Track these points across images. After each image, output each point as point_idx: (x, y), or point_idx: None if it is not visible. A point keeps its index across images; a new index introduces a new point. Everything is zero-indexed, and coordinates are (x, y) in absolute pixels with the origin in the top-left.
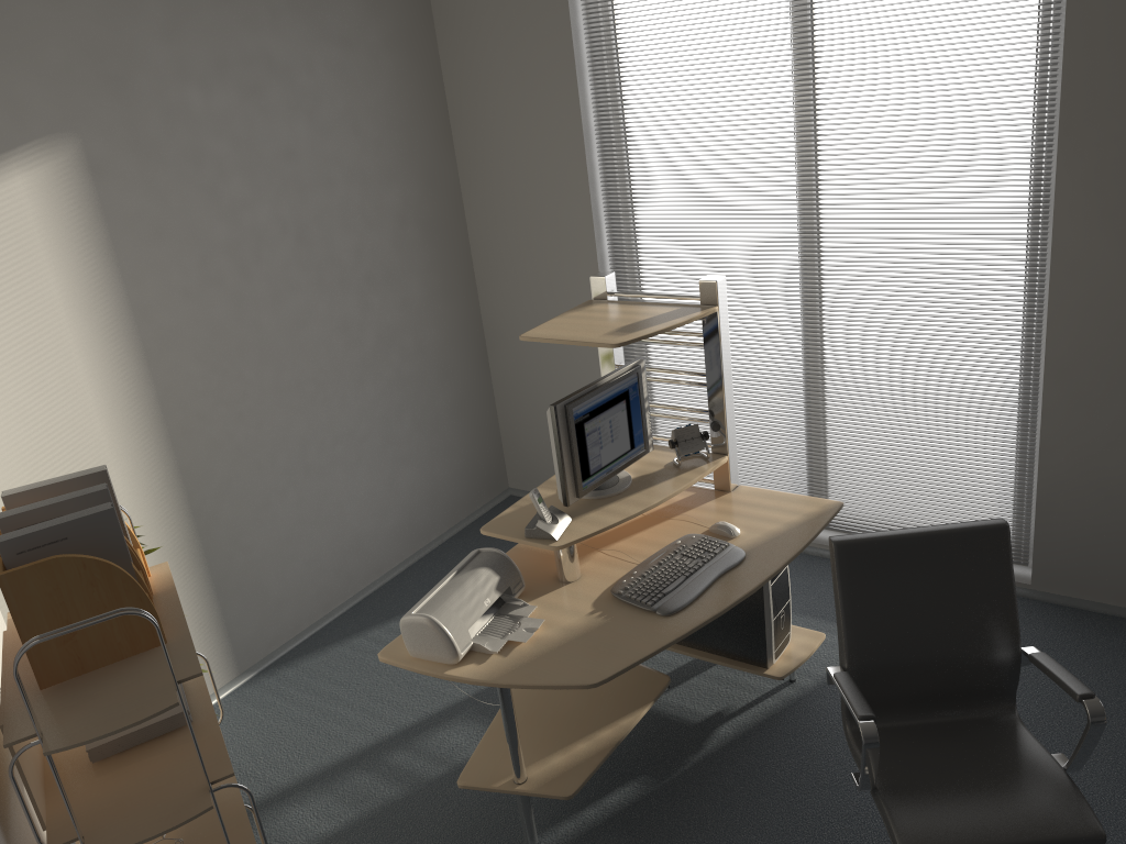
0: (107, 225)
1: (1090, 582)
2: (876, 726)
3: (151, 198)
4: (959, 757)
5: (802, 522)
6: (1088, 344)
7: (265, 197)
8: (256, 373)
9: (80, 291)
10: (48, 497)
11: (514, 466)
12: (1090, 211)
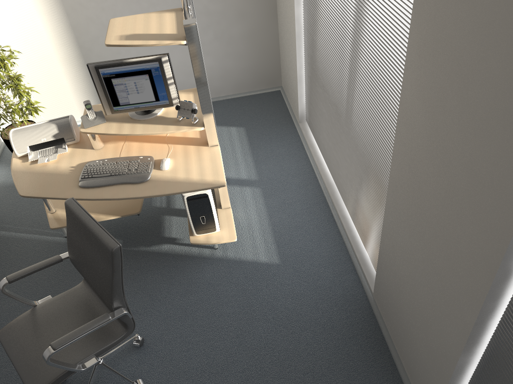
0: None
1: (387, 318)
2: (89, 288)
3: None
4: (72, 325)
5: (192, 182)
6: (403, 180)
7: None
8: None
9: None
10: None
11: (282, 76)
12: (417, 77)
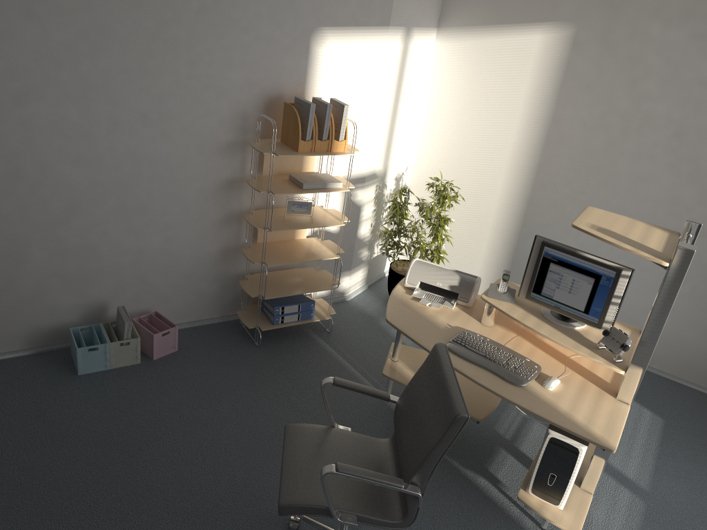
0: (564, 73)
1: None
2: (389, 449)
3: (595, 70)
4: None
5: (573, 421)
6: None
7: (667, 100)
8: (597, 186)
9: (534, 96)
10: (335, 105)
11: None
12: None
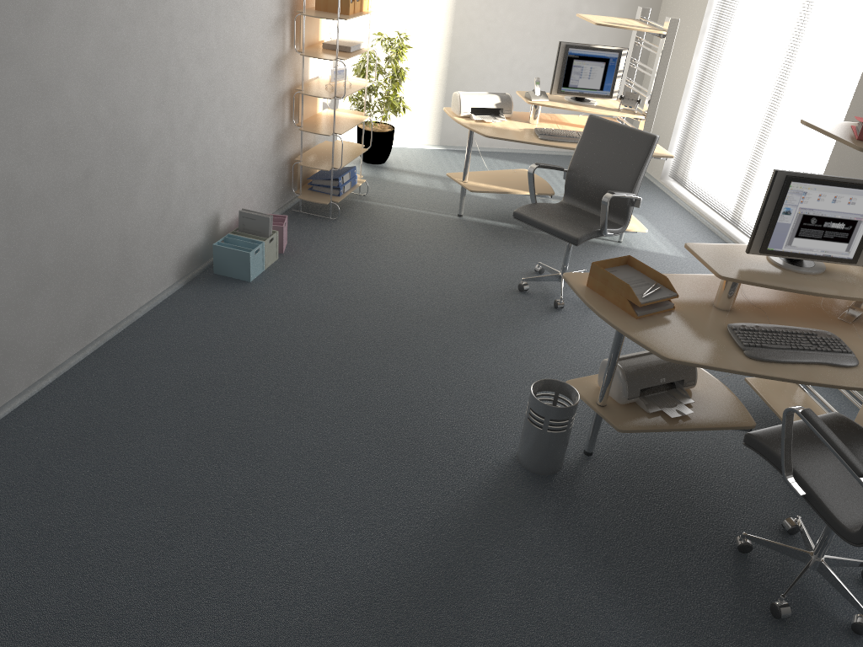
0: None
1: None
2: (570, 205)
3: None
4: (576, 216)
5: None
6: None
7: None
8: (505, 13)
9: None
10: None
11: None
12: None
